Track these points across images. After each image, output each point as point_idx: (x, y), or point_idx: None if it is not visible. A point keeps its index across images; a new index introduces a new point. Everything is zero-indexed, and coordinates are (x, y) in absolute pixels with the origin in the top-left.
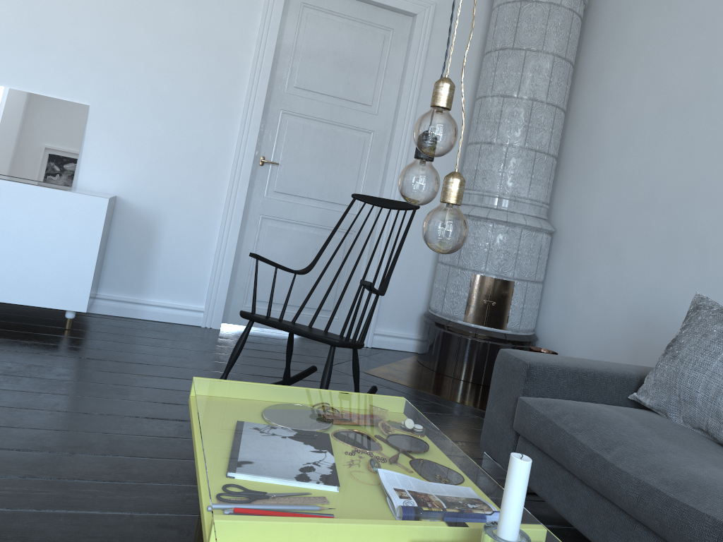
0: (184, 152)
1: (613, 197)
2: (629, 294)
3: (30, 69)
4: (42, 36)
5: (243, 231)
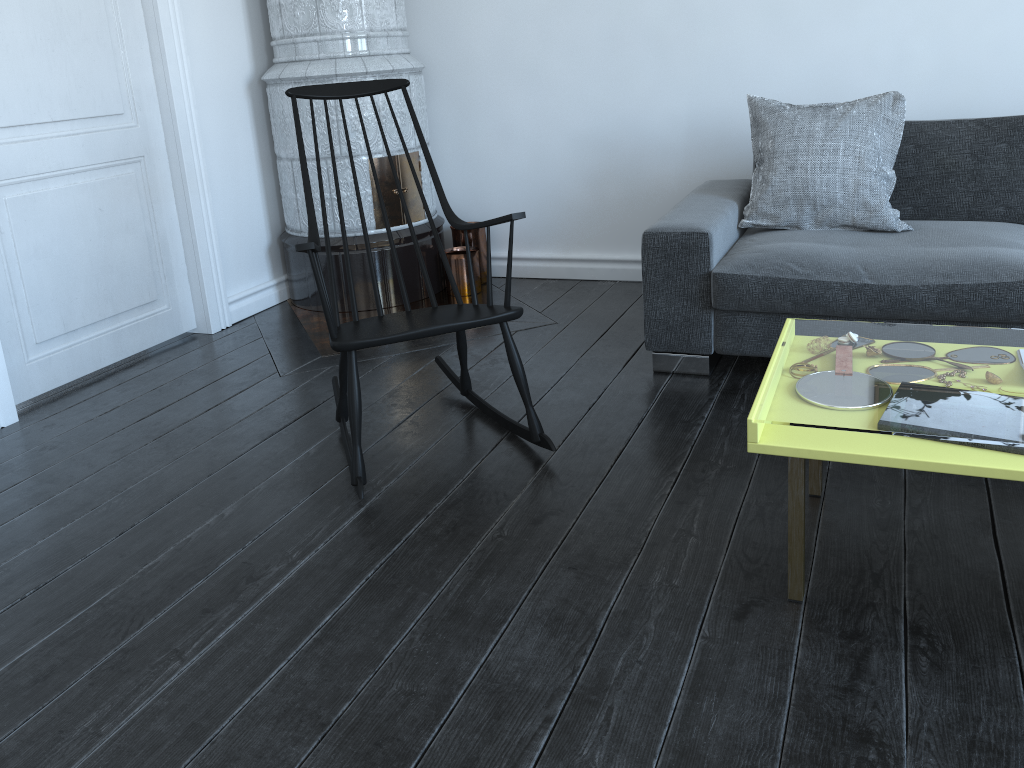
0: None
1: (506, 3)
2: (569, 121)
3: None
4: None
5: None
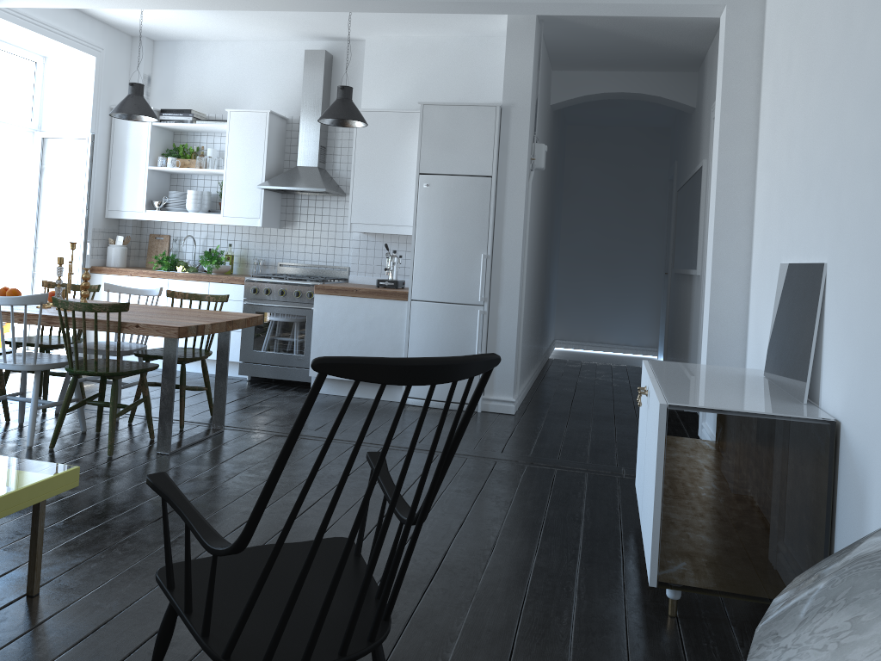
0: None
1: None
2: None
3: (803, 229)
4: (807, 177)
5: None
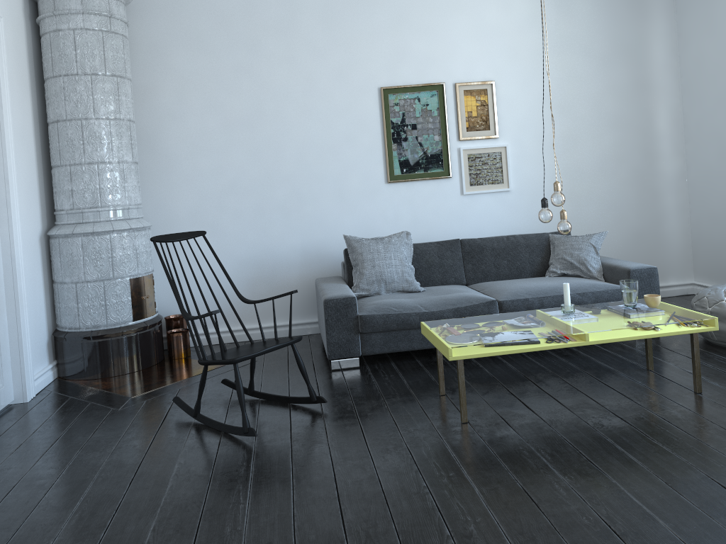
0: None
1: (197, 189)
2: (235, 252)
3: None
4: None
5: None
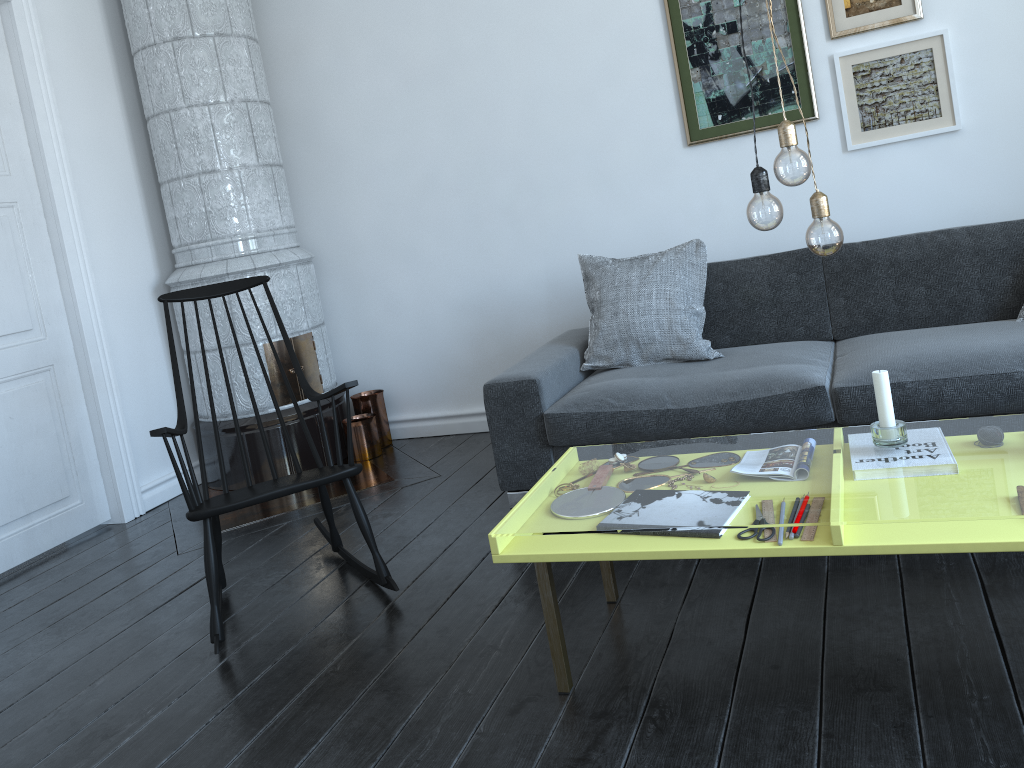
0: None
1: (380, 194)
2: (446, 290)
3: None
4: None
5: None
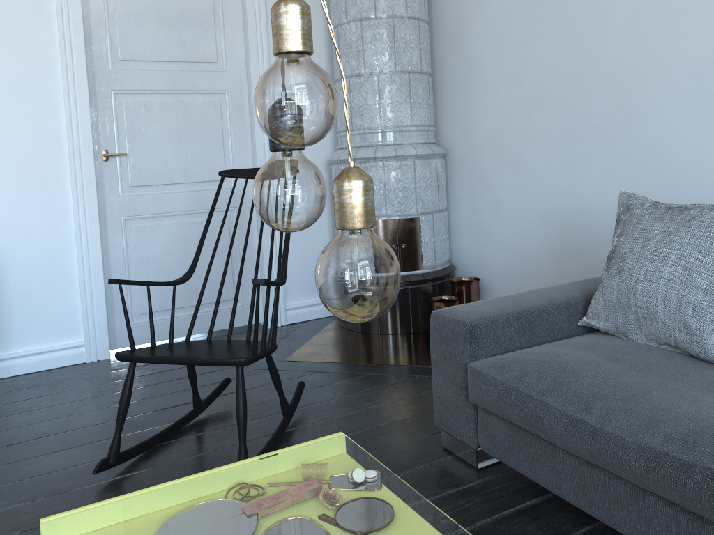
0: (3, 168)
1: (499, 103)
2: (539, 202)
3: None
4: None
5: (106, 240)
